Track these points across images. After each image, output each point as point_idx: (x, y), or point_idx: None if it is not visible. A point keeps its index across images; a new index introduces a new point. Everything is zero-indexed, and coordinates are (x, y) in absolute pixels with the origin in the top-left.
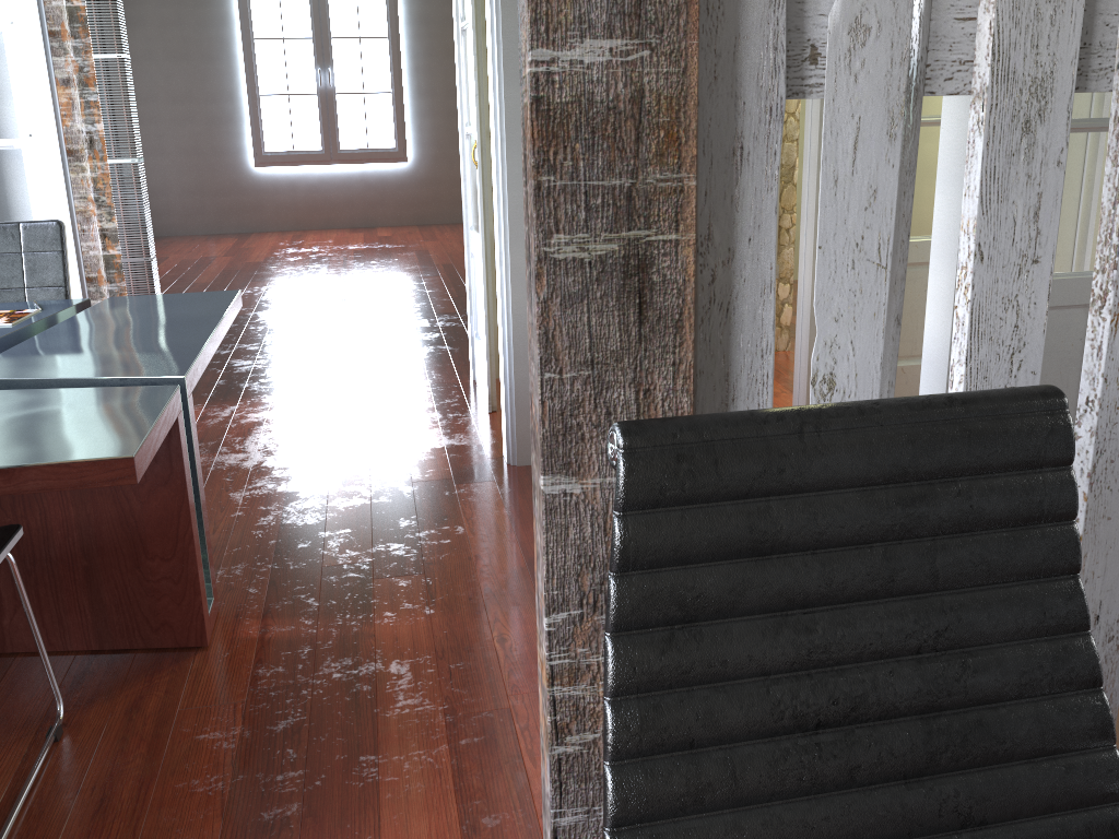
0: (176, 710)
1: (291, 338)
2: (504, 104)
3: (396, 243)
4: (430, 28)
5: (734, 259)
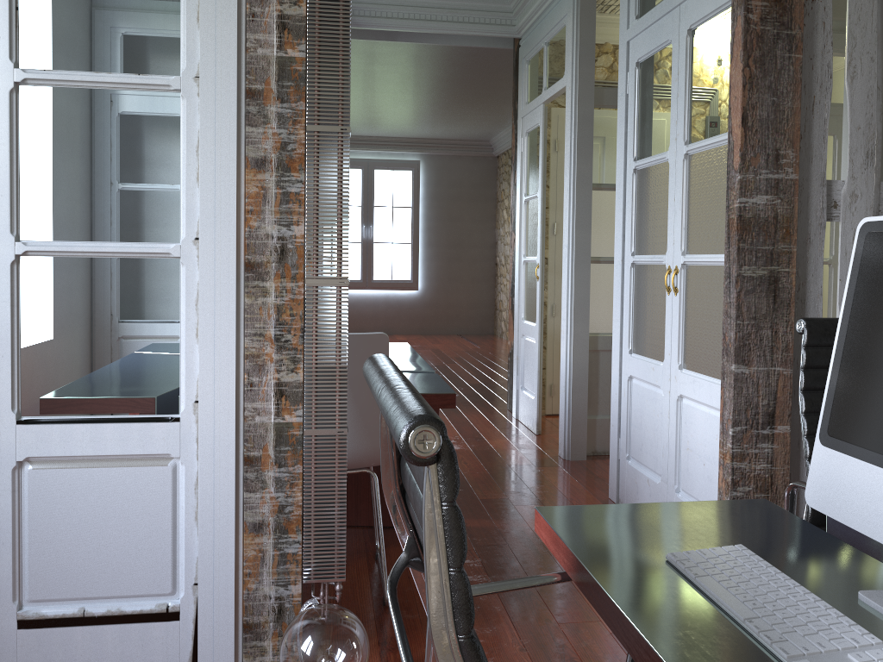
0: None
1: None
2: (574, 240)
3: (413, 344)
4: (439, 202)
5: (806, 282)
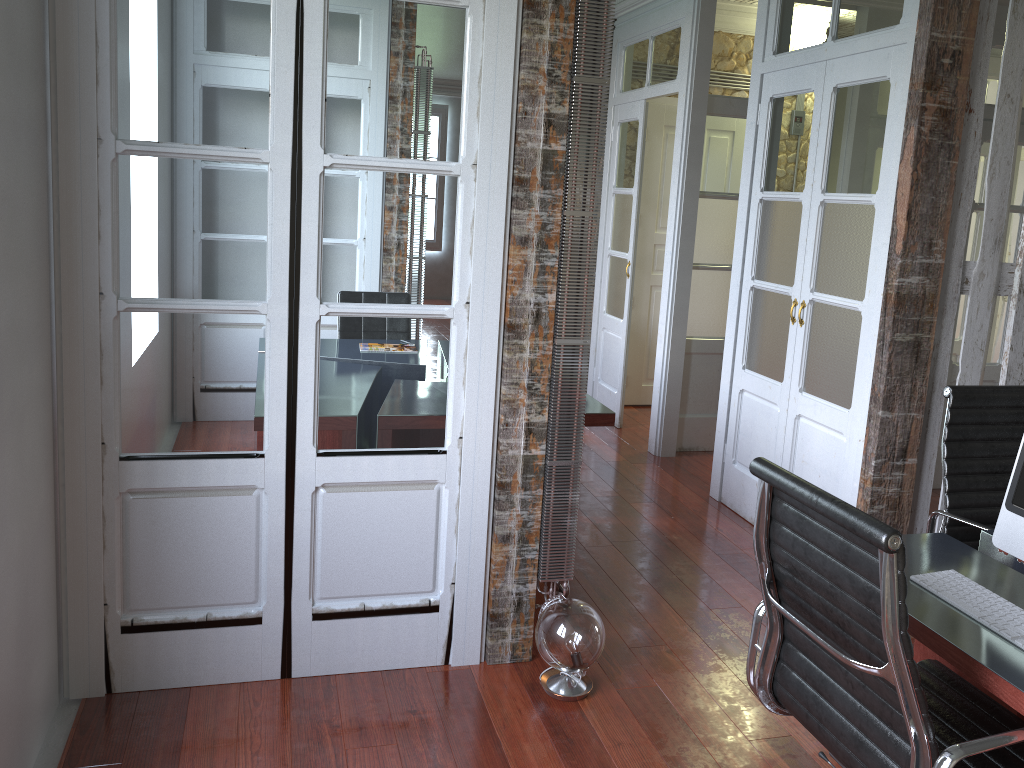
0: (582, 547)
1: None
2: (679, 248)
3: None
4: None
5: (939, 344)
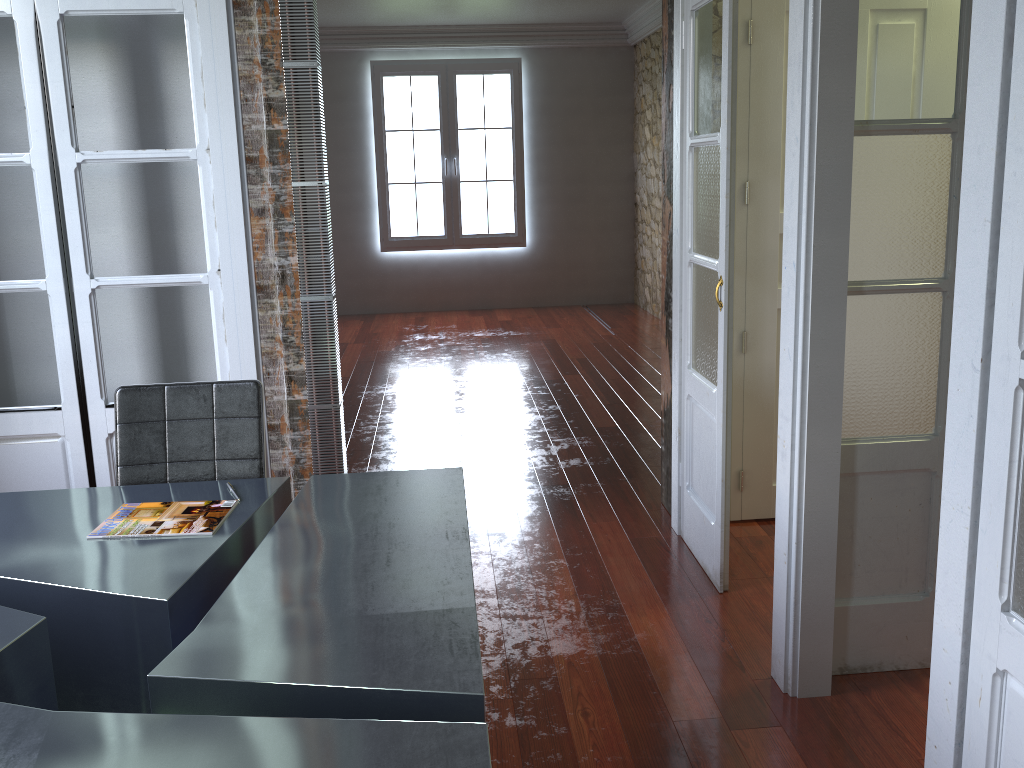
0: None
1: (450, 458)
2: (812, 253)
3: (519, 329)
4: (551, 118)
5: None
